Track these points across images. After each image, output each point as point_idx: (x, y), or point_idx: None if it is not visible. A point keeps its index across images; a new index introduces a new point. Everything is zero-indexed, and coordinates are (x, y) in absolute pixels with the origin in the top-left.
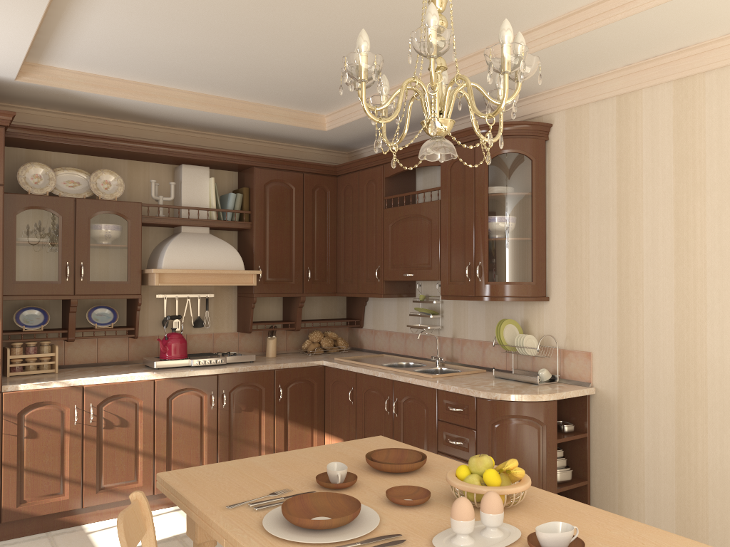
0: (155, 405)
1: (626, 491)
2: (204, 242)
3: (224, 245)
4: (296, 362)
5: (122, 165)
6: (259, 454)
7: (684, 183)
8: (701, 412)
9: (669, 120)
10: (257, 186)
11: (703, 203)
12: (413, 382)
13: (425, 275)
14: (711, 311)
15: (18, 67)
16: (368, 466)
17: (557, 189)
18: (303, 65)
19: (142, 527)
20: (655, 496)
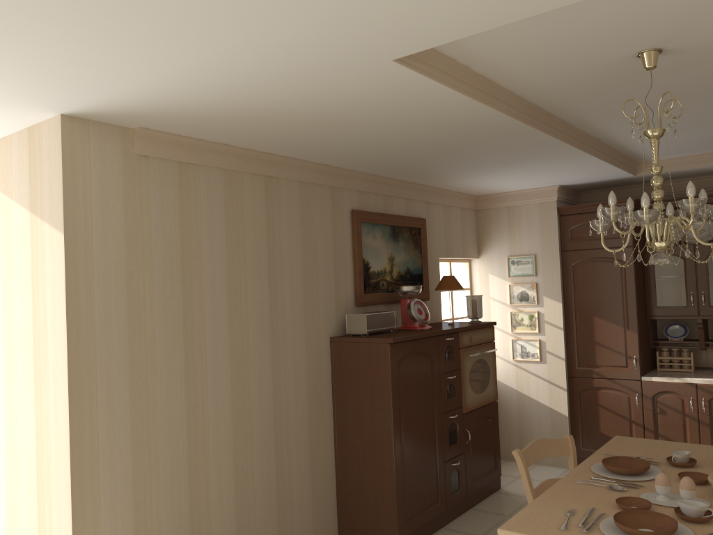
0: None
1: None
2: None
3: None
4: None
5: None
6: None
7: None
8: None
9: None
10: None
11: None
12: None
13: None
14: None
15: (626, 172)
16: None
17: None
18: None
19: (564, 451)
20: None
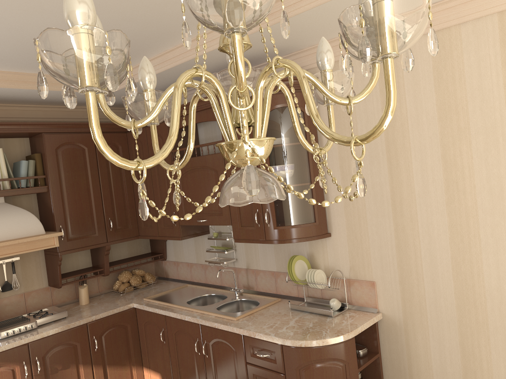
0: None
1: None
2: None
3: (21, 212)
4: (107, 311)
5: None
6: None
7: (448, 128)
8: (483, 335)
9: (428, 70)
10: (49, 151)
11: (469, 146)
12: (219, 327)
13: (217, 220)
14: (486, 245)
15: None
16: None
17: None
18: None
19: None
20: None
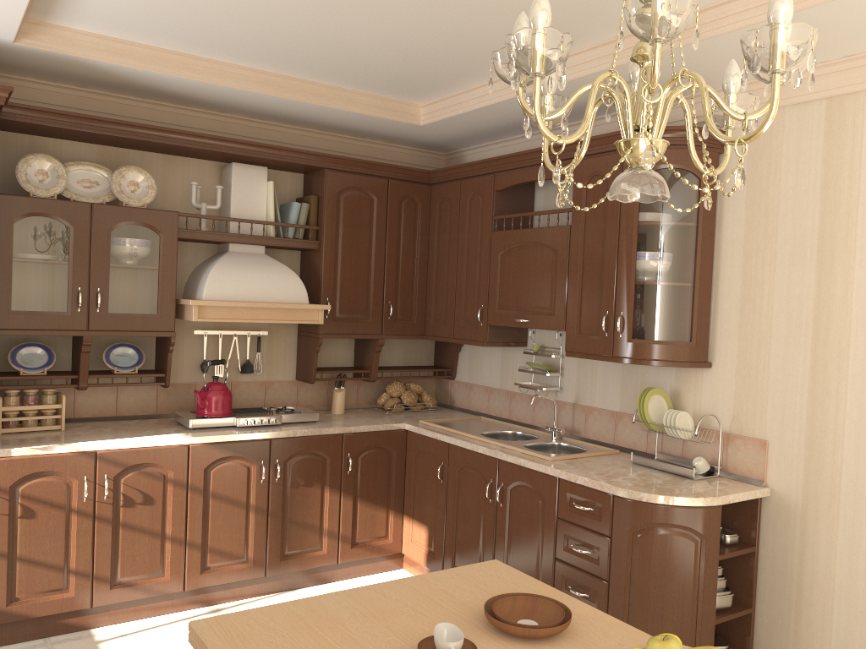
0: (189, 478)
1: (806, 627)
2: (257, 266)
3: (284, 270)
4: (370, 425)
5: (155, 161)
6: (319, 540)
7: None
8: None
9: None
10: (329, 194)
11: None
12: (525, 464)
13: (544, 322)
14: None
15: (16, 25)
16: (486, 620)
17: (732, 220)
18: (400, 38)
19: None
20: (847, 639)
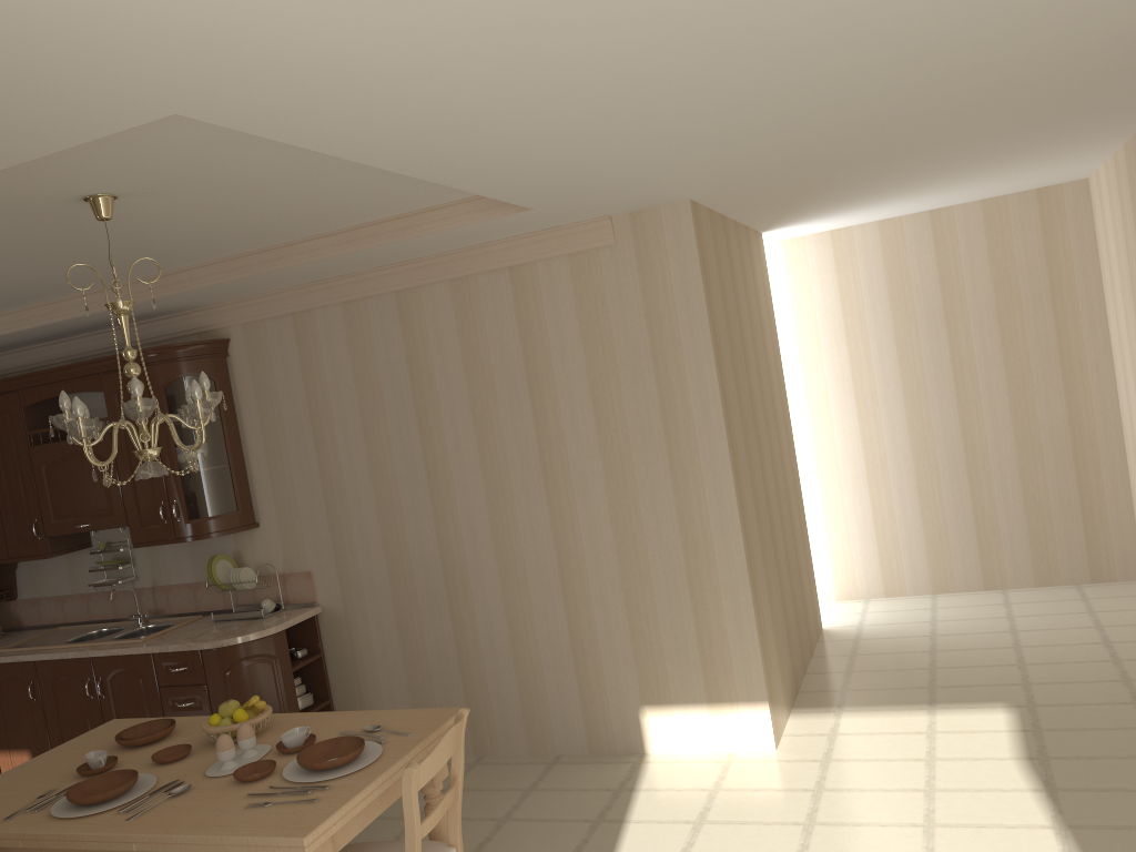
0: None
1: (367, 696)
2: None
3: None
4: None
5: None
6: None
7: (366, 399)
8: (414, 605)
9: (343, 340)
10: None
11: (385, 417)
12: (119, 653)
13: (106, 523)
14: (407, 514)
15: None
16: (119, 747)
17: (248, 408)
18: None
19: None
20: (391, 693)
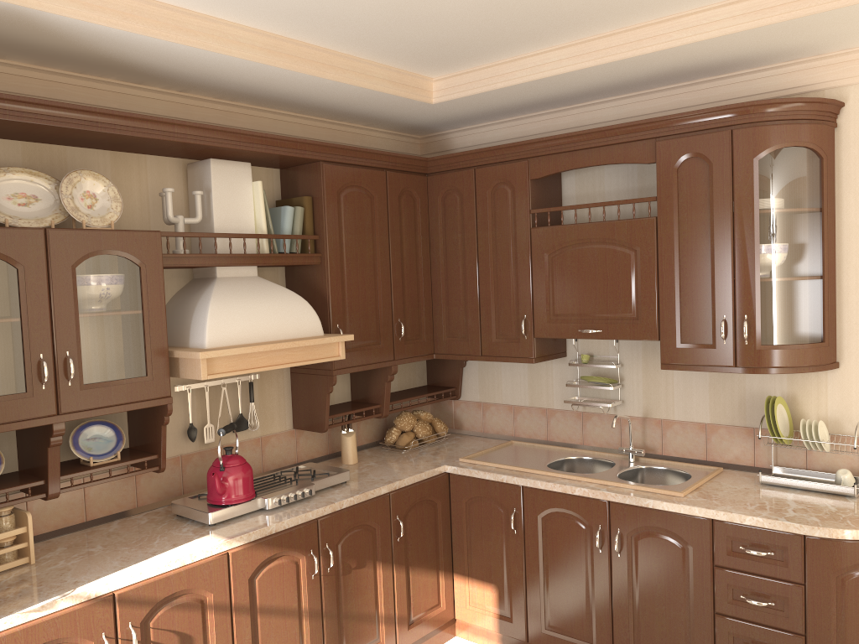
0: (232, 596)
1: None
2: (259, 293)
3: (290, 295)
4: (413, 475)
5: (102, 161)
6: (376, 630)
7: None
8: None
9: None
10: (328, 194)
11: None
12: (656, 506)
13: (626, 332)
14: None
15: None
16: None
17: (855, 203)
18: None
19: None
20: None
